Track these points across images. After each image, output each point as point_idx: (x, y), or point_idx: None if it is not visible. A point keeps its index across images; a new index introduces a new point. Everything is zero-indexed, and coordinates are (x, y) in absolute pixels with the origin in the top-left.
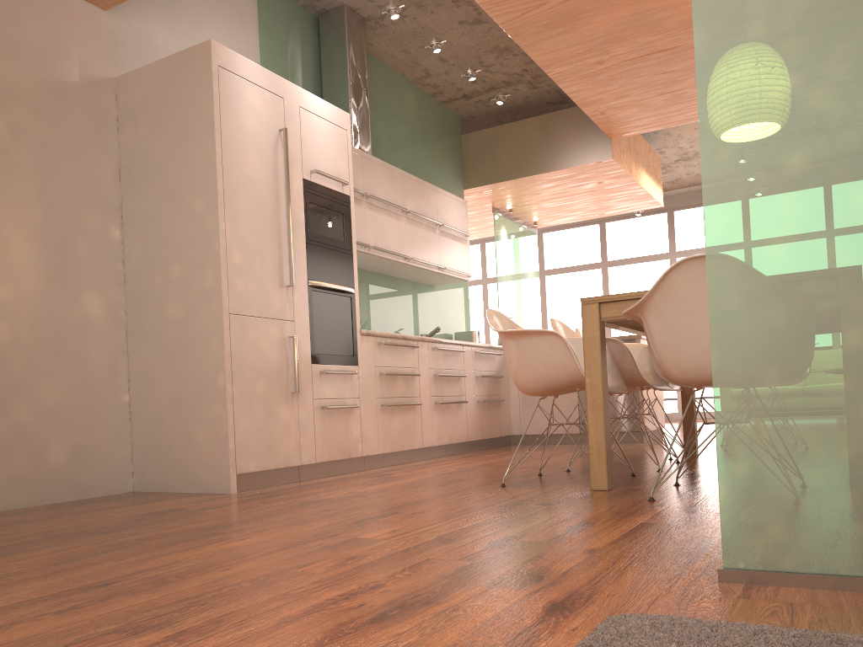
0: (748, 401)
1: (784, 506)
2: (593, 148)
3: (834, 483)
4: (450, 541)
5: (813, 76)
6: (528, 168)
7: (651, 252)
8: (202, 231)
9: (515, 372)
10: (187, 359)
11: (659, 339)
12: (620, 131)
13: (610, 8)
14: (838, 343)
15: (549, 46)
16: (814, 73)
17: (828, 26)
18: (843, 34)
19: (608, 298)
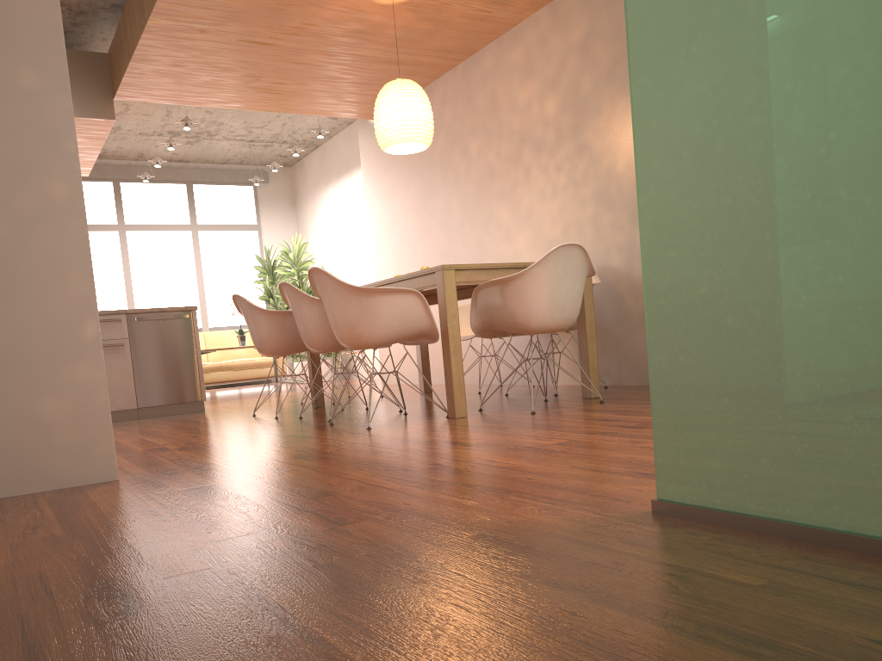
0: None
1: None
2: (92, 103)
3: None
4: (608, 432)
5: None
6: None
7: None
8: (39, 118)
9: (367, 326)
10: (15, 300)
11: (528, 299)
12: (133, 94)
13: None
14: None
15: None
16: None
17: None
18: None
19: (461, 267)
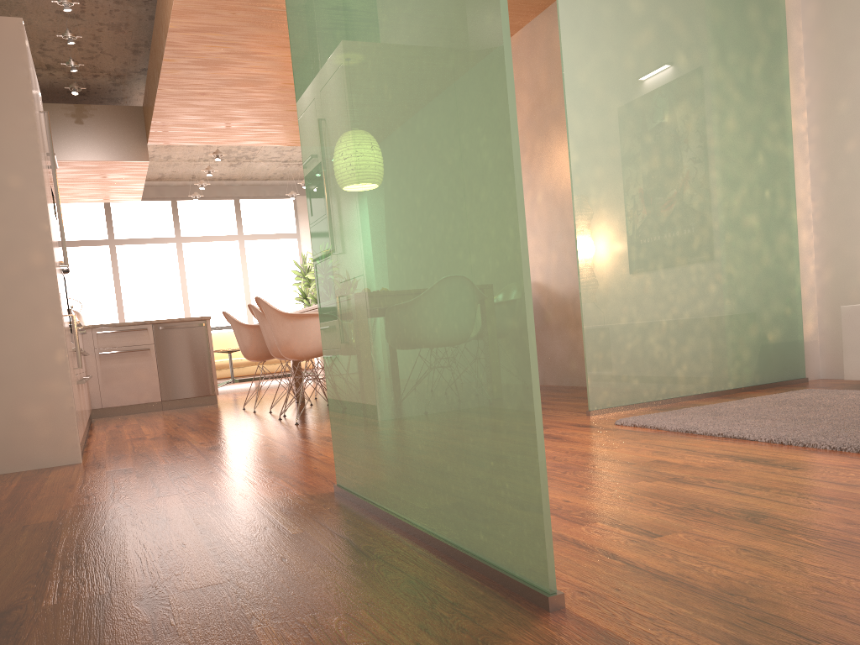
0: (595, 344)
1: (607, 383)
2: (130, 148)
3: (620, 372)
4: None
5: (609, 224)
6: (62, 152)
7: (91, 237)
8: (22, 208)
9: (297, 343)
10: (7, 337)
11: None
12: (162, 139)
13: (248, 66)
14: (619, 322)
15: (182, 74)
16: (610, 223)
17: (613, 207)
18: (617, 211)
19: None
